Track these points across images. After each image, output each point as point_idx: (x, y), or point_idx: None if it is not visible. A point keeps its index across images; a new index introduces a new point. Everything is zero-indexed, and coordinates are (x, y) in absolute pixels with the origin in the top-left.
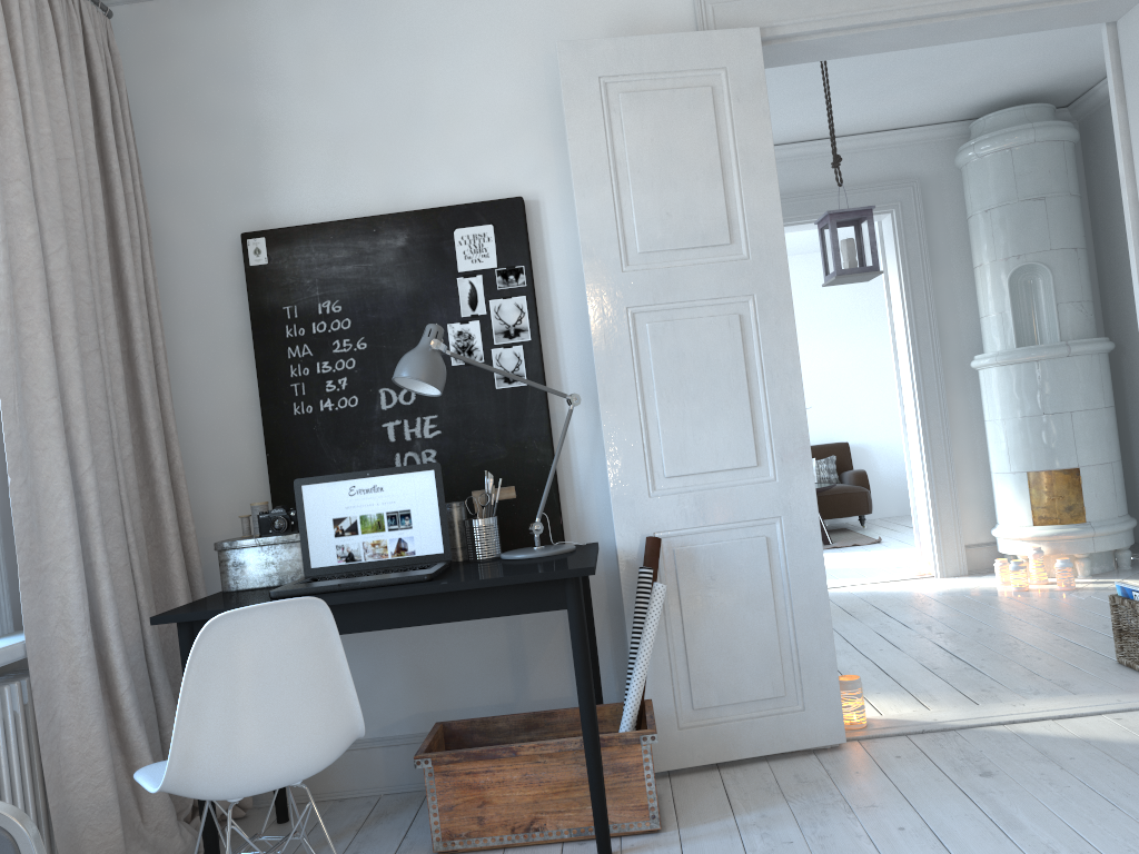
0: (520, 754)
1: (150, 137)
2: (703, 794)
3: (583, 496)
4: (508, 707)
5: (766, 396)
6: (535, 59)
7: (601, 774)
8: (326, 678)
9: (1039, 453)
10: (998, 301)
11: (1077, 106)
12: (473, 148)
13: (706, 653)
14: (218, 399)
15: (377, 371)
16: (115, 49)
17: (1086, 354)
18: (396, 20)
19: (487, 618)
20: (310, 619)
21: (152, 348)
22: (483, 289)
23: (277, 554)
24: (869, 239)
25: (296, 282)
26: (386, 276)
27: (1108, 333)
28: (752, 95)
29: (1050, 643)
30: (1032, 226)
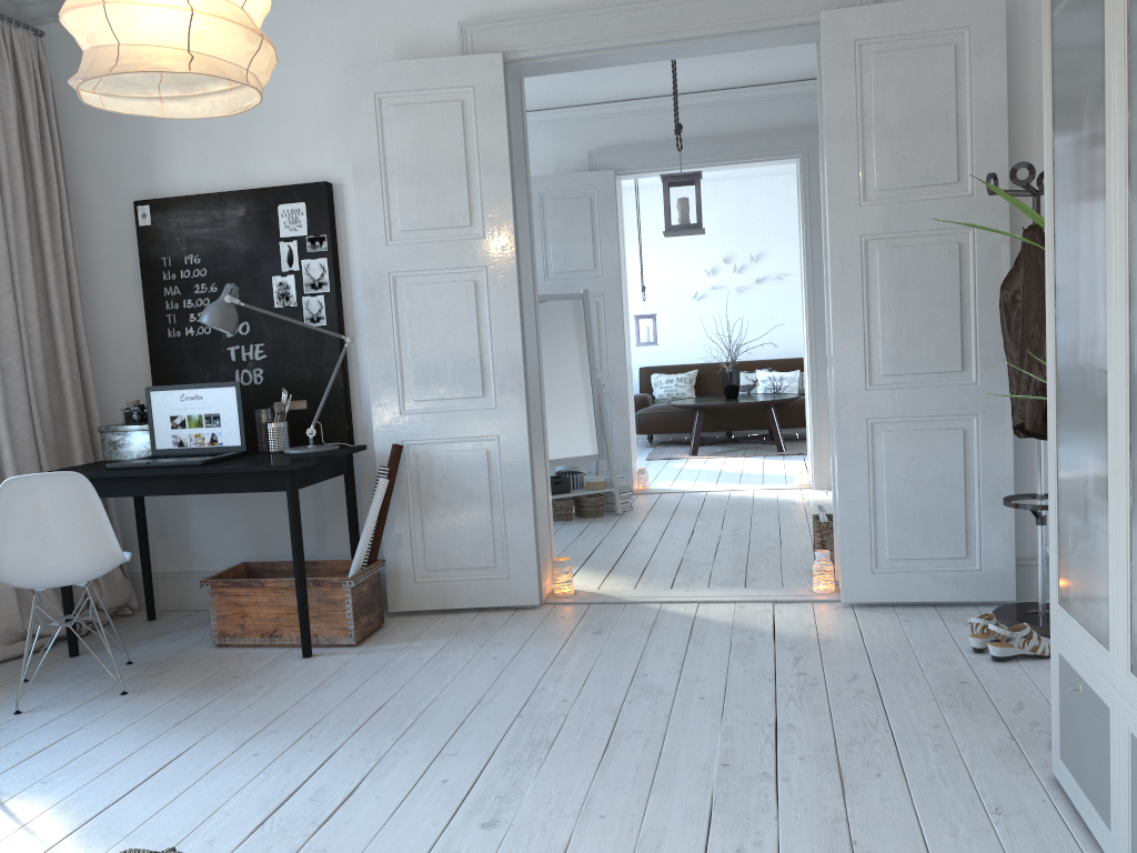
0: (265, 585)
1: (76, 125)
2: (412, 628)
3: (368, 409)
4: (313, 558)
5: (493, 344)
6: (343, 72)
7: (304, 602)
8: (90, 522)
9: None
10: None
11: None
12: (297, 141)
13: (438, 531)
14: (122, 322)
15: None
16: (44, 62)
17: None
18: None
19: (300, 493)
20: (75, 485)
21: (70, 285)
22: (297, 251)
23: (136, 438)
24: (695, 200)
25: (170, 240)
26: (231, 238)
27: None
28: (493, 108)
29: (797, 550)
30: None
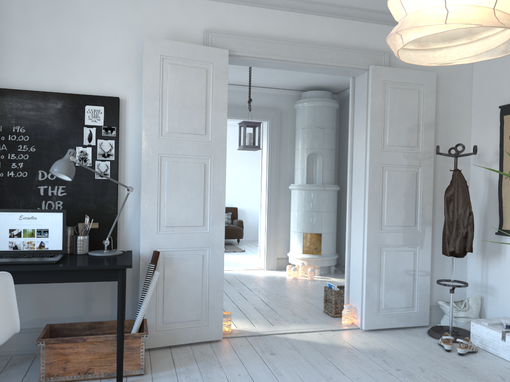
0: (87, 341)
1: None
2: (163, 359)
3: (128, 229)
4: (81, 318)
5: (211, 198)
6: (133, 39)
7: (122, 351)
8: (5, 307)
9: (308, 226)
10: (302, 164)
11: (340, 94)
12: (99, 71)
13: (172, 300)
14: None
15: (39, 162)
16: None
17: (330, 190)
18: (71, 6)
19: None
20: (2, 281)
21: None
22: (95, 134)
23: None
24: (258, 135)
25: (3, 115)
26: (49, 120)
27: (338, 182)
28: (222, 76)
29: (302, 301)
30: (318, 138)
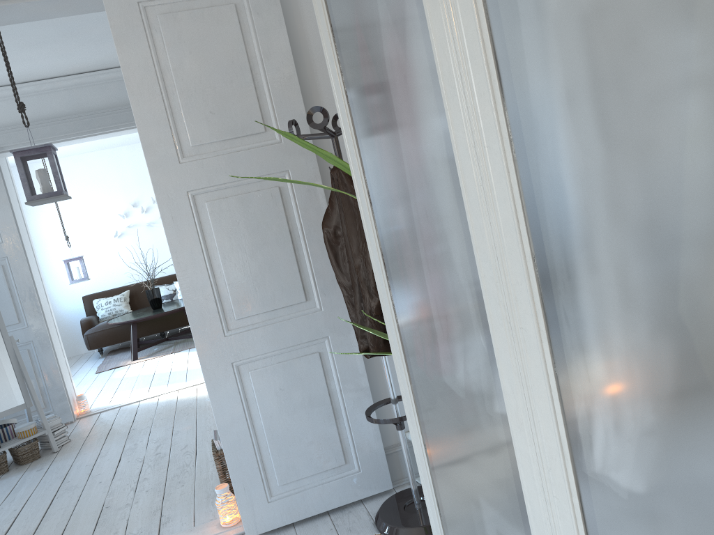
0: None
1: None
2: None
3: None
4: None
5: None
6: None
7: None
8: None
9: None
10: None
11: None
12: None
13: None
14: None
15: None
16: None
17: None
18: None
19: None
20: None
21: None
22: None
23: None
24: (51, 170)
25: None
26: None
27: None
28: None
29: (210, 461)
30: None
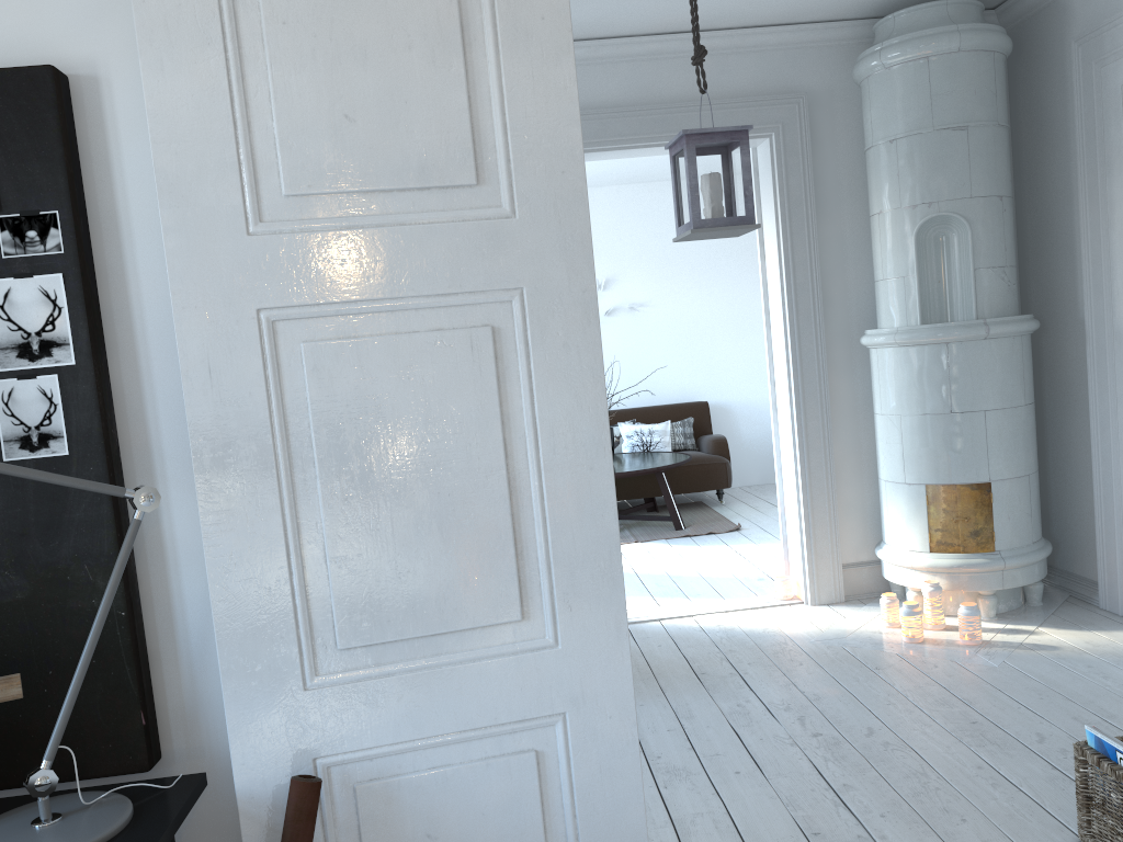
0: None
1: None
2: None
3: (196, 663)
4: None
5: (543, 486)
6: None
7: None
8: None
9: (942, 461)
10: (900, 262)
11: (1008, 8)
12: None
13: None
14: None
15: None
16: None
17: (1007, 336)
18: None
19: None
20: None
21: None
22: None
23: None
24: (742, 176)
25: None
26: None
27: (1025, 304)
28: None
29: (972, 775)
30: (950, 164)
